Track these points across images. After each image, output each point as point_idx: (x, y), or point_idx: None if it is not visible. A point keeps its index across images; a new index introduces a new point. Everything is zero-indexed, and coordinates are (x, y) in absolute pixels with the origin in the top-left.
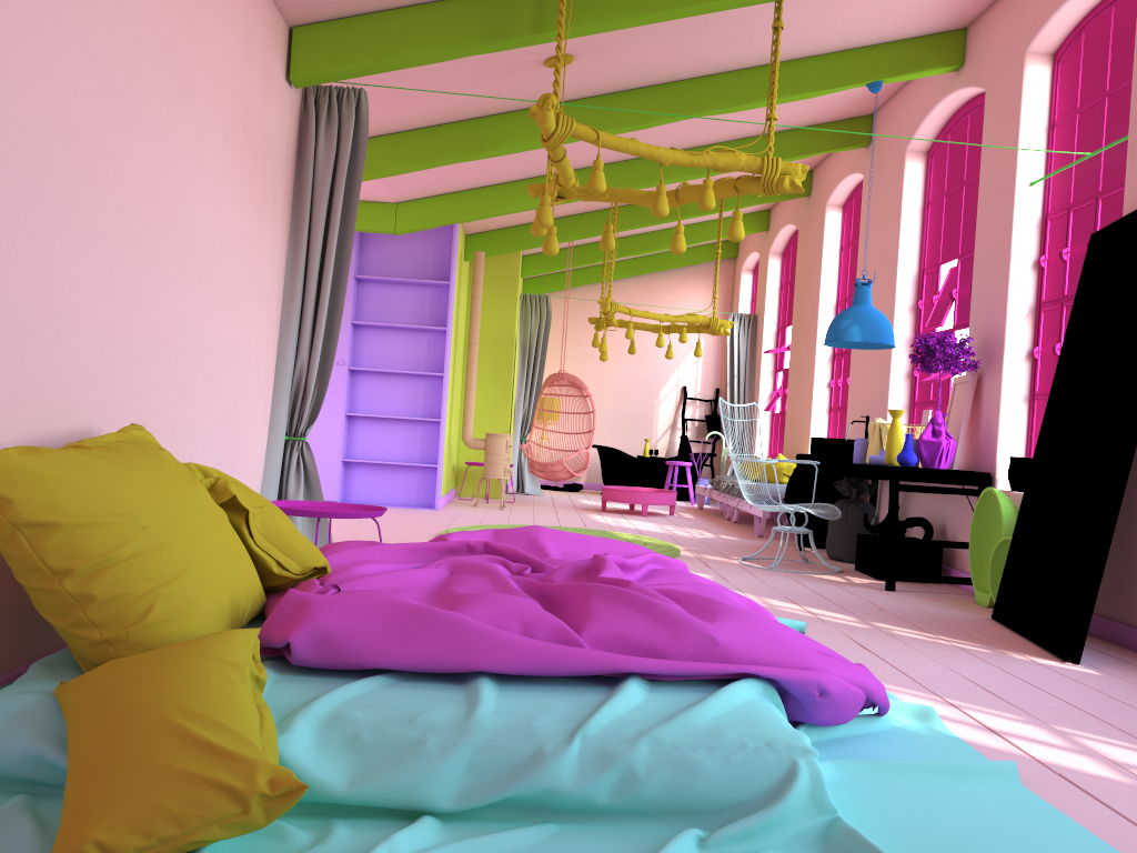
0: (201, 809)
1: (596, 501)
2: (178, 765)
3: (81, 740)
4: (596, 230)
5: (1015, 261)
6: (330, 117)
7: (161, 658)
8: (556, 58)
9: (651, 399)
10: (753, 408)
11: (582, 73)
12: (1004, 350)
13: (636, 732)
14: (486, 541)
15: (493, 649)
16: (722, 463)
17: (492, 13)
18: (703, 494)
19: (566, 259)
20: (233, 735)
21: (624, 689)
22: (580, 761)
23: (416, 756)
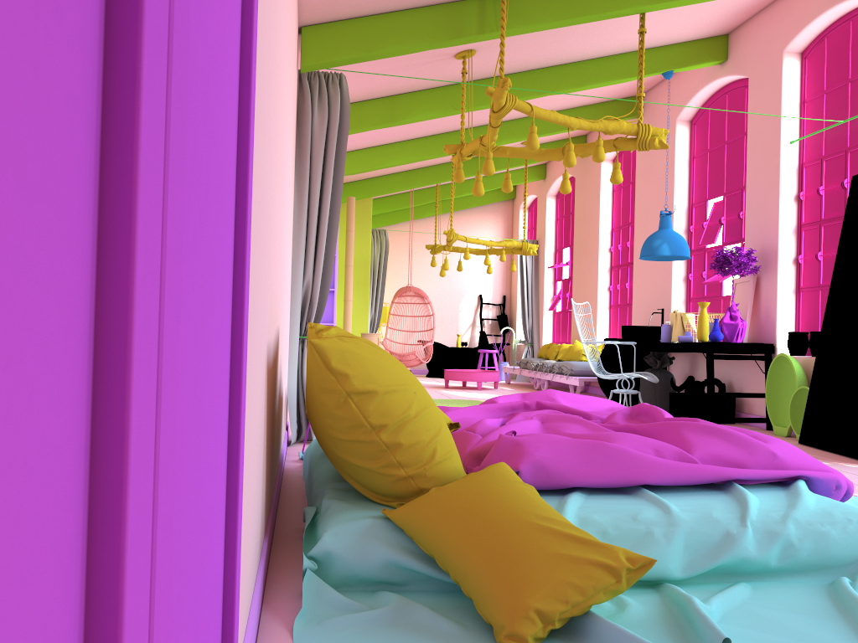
0: (593, 581)
1: (431, 381)
2: (565, 553)
3: (466, 543)
4: (434, 180)
5: (782, 196)
6: (320, 94)
7: (481, 483)
8: (501, 52)
9: (456, 305)
10: (538, 308)
11: (475, 63)
12: (778, 258)
13: (780, 516)
14: (538, 400)
15: (651, 468)
16: (514, 350)
17: (448, 19)
18: (511, 373)
19: (400, 202)
20: (579, 531)
21: (744, 490)
22: (755, 538)
23: (652, 542)
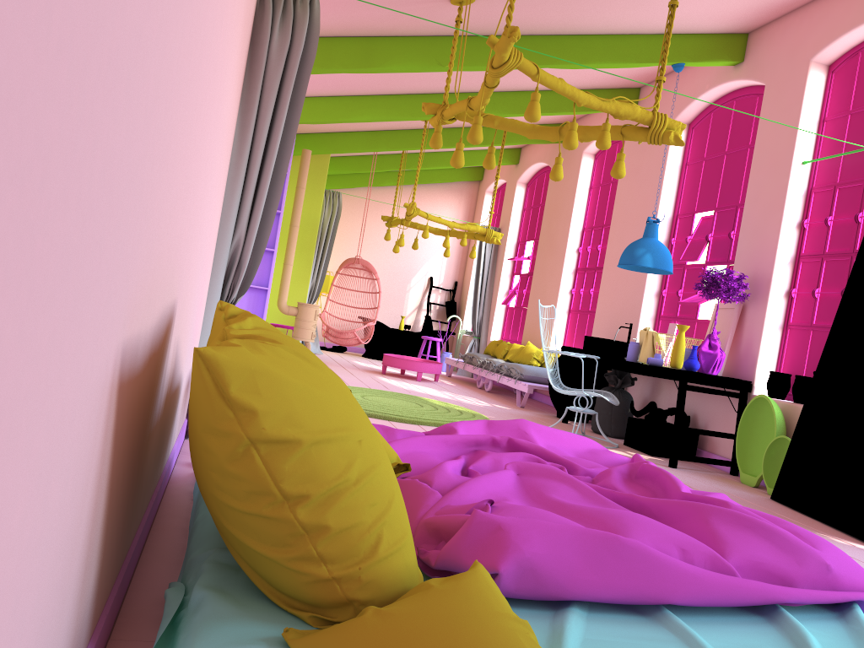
0: None
1: (367, 363)
2: None
3: None
4: (401, 145)
5: (785, 221)
6: (284, 12)
7: (449, 615)
8: None
9: (404, 284)
10: (491, 300)
11: (471, 14)
12: (770, 288)
13: None
14: (510, 437)
15: (679, 581)
16: (458, 340)
17: None
18: (454, 366)
19: (360, 165)
20: None
21: (800, 624)
22: None
23: None
